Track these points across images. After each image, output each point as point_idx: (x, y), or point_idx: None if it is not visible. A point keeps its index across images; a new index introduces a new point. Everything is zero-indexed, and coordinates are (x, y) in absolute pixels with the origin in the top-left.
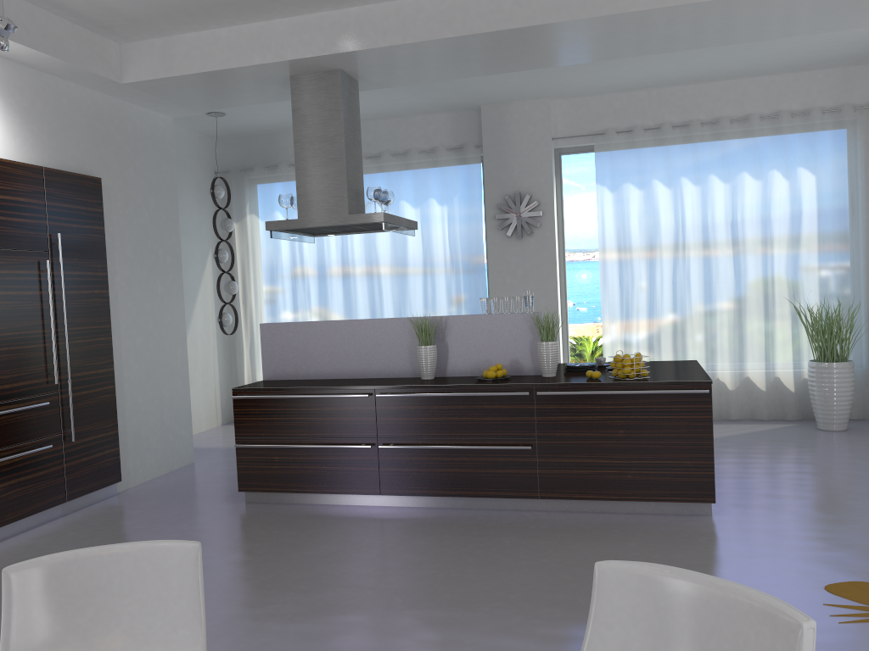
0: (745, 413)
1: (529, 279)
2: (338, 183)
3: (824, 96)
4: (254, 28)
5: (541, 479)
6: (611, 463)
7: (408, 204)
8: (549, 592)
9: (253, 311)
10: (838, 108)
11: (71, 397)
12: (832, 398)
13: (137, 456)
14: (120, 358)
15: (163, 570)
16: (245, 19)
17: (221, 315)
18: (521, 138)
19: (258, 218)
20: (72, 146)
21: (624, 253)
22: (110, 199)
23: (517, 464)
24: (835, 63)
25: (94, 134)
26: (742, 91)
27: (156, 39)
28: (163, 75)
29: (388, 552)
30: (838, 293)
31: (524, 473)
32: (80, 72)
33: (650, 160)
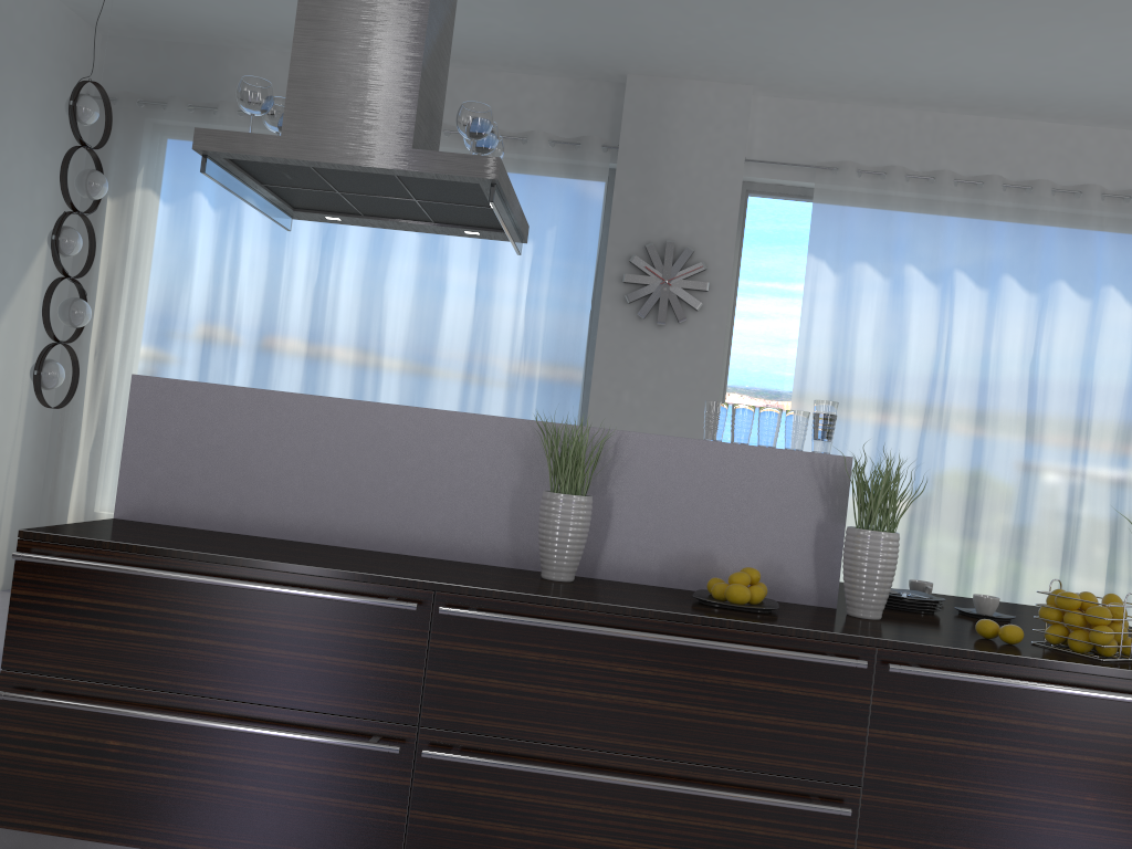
0: None
1: (666, 402)
2: (399, 69)
3: None
4: None
5: None
6: None
7: None
8: None
9: (113, 375)
10: None
11: None
12: None
13: None
14: None
15: None
16: None
17: (41, 364)
18: (691, 147)
19: (159, 198)
20: None
21: (839, 385)
22: None
23: None
24: None
25: None
26: (1075, 145)
27: None
28: None
29: None
30: None
31: None
32: None
33: (907, 231)
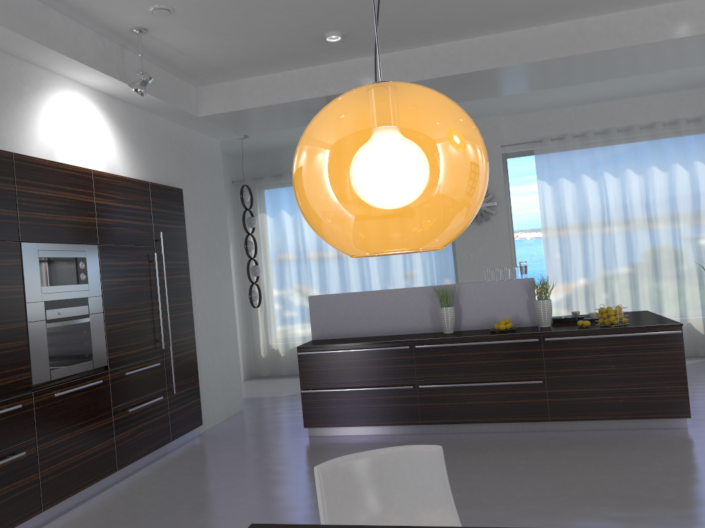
0: None
1: (489, 254)
2: None
3: None
4: (303, 72)
5: (551, 406)
6: (606, 390)
7: None
8: (599, 487)
9: (265, 289)
10: None
11: (172, 358)
12: None
13: (209, 405)
14: (196, 327)
15: (417, 466)
16: (298, 65)
17: (250, 292)
18: None
19: (268, 216)
20: (163, 165)
21: (562, 232)
22: (186, 205)
23: (530, 395)
24: None
25: (175, 155)
26: (647, 105)
27: (225, 82)
28: (231, 109)
29: (451, 466)
30: None
31: (537, 402)
32: (172, 109)
33: (578, 160)
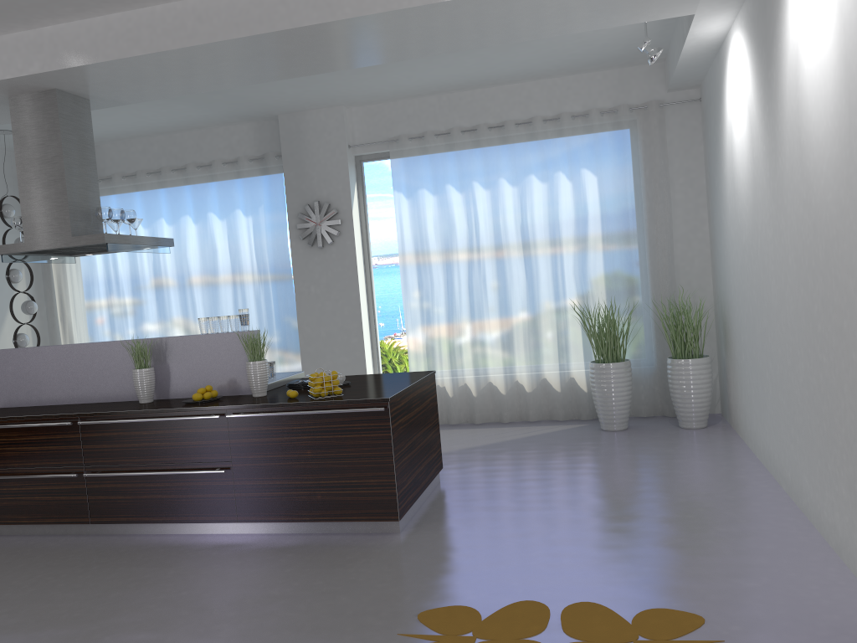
0: (544, 414)
1: (333, 288)
2: (60, 205)
3: (603, 97)
4: None
5: (239, 502)
6: (302, 484)
7: (216, 216)
8: (149, 630)
9: (72, 328)
10: (615, 109)
11: None
12: (608, 399)
13: None
14: None
15: None
16: None
17: (15, 336)
18: (318, 147)
19: None
20: None
21: (422, 259)
22: None
23: (215, 488)
24: (607, 64)
25: None
26: (527, 94)
27: None
28: None
29: (43, 589)
30: (625, 293)
31: (223, 497)
32: None
33: (443, 165)
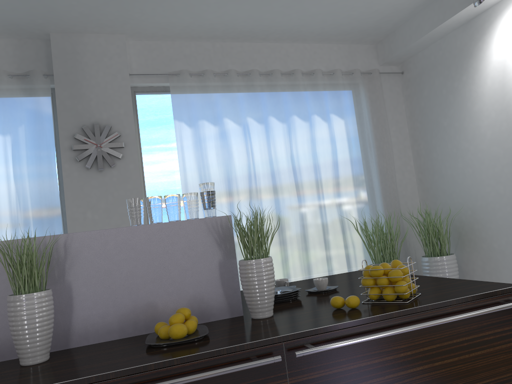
0: None
1: (114, 212)
2: None
3: (339, 63)
4: None
5: None
6: None
7: None
8: None
9: None
10: (351, 72)
11: None
12: None
13: None
14: None
15: None
16: None
17: None
18: (97, 70)
19: None
20: None
21: None
22: None
23: None
24: (349, 37)
25: None
26: (285, 52)
27: None
28: None
29: None
30: (368, 211)
31: None
32: None
33: (220, 101)
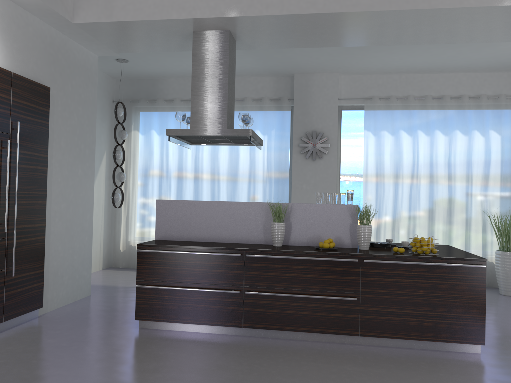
0: None
1: (318, 186)
2: (221, 107)
3: (506, 88)
4: None
5: (362, 322)
6: (412, 313)
7: None
8: None
9: (130, 194)
10: None
11: (15, 242)
12: None
13: (54, 289)
14: (49, 217)
15: None
16: None
17: (113, 194)
18: (319, 96)
19: (140, 133)
20: (33, 62)
21: (379, 174)
22: (54, 104)
23: (345, 310)
24: None
25: (48, 56)
26: (458, 80)
27: None
28: (104, 20)
29: (265, 374)
30: (510, 209)
31: (350, 317)
32: (45, 9)
33: (399, 118)
